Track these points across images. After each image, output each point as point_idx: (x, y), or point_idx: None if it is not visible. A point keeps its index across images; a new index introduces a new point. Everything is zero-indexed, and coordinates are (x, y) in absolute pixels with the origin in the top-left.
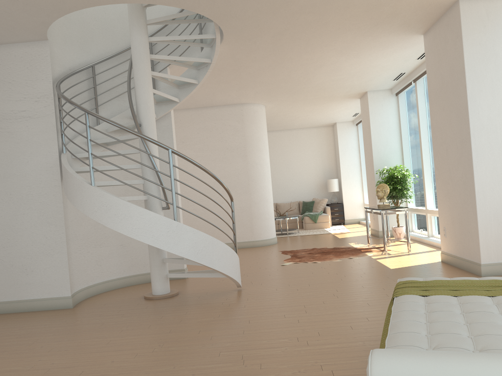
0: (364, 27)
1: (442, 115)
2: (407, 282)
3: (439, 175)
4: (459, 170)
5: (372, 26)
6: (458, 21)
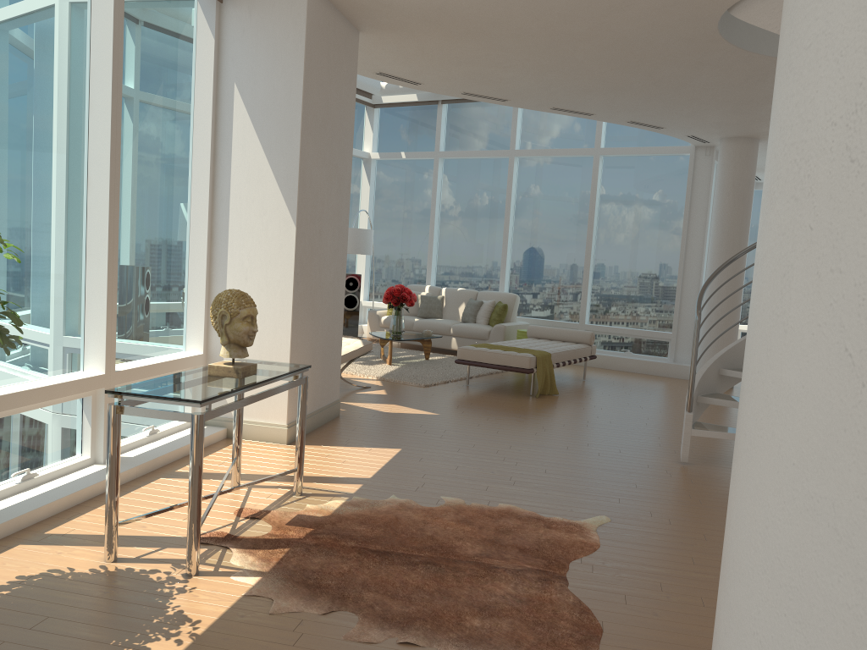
0: (459, 6)
1: (320, 170)
2: (533, 352)
3: (301, 274)
4: (332, 270)
5: (445, 6)
6: (355, 59)
